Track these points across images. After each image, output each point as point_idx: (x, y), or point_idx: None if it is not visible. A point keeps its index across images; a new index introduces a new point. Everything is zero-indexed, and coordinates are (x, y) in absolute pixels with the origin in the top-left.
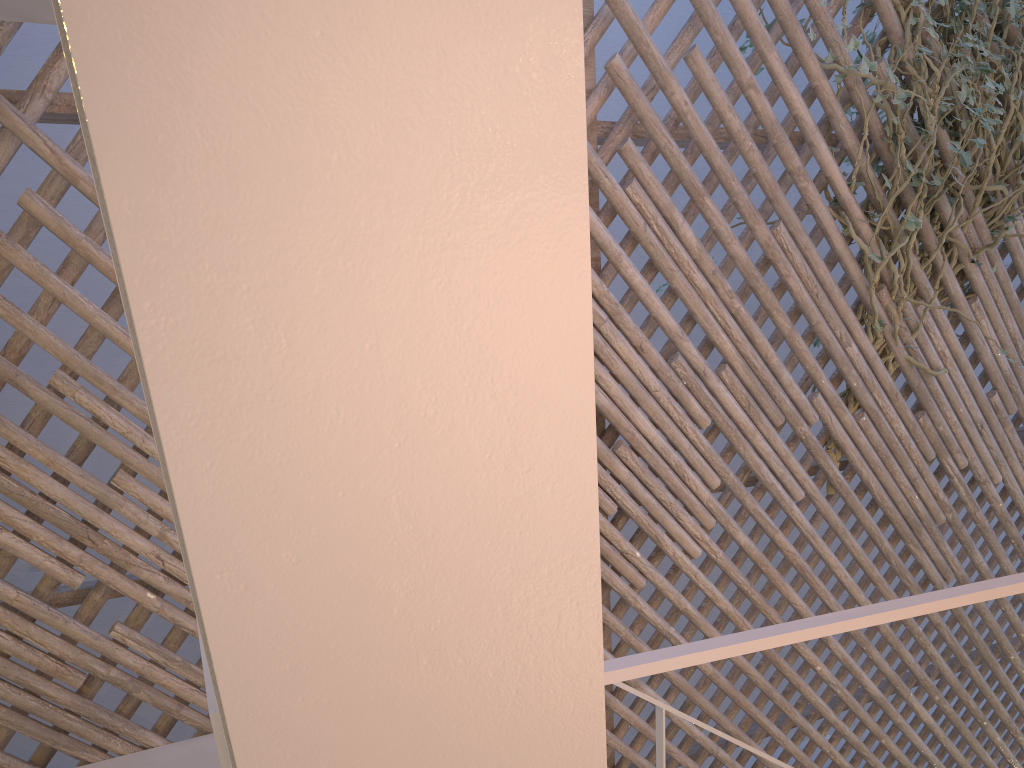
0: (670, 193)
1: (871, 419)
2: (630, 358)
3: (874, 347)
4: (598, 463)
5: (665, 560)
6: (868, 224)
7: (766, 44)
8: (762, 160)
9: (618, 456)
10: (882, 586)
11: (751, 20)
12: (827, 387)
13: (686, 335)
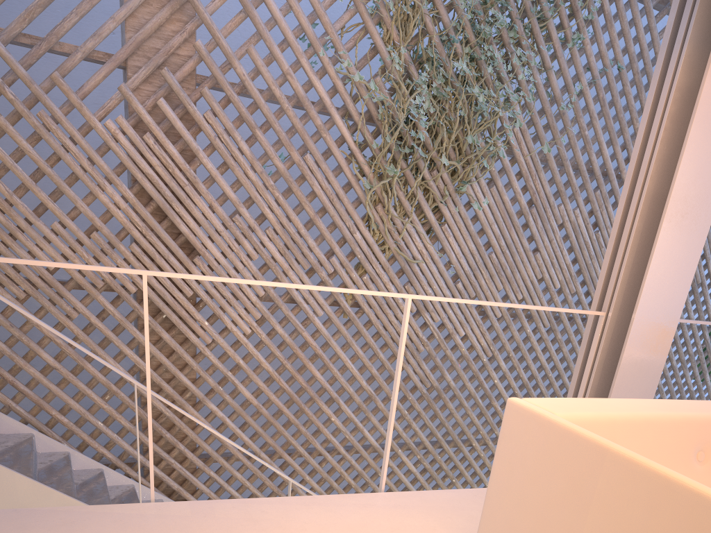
0: (240, 123)
1: (372, 279)
2: (203, 209)
3: (374, 238)
4: (181, 265)
5: (317, 360)
6: (368, 166)
7: (299, 53)
8: (295, 116)
9: (196, 264)
10: (378, 380)
11: (289, 38)
12: (339, 254)
13: (242, 204)
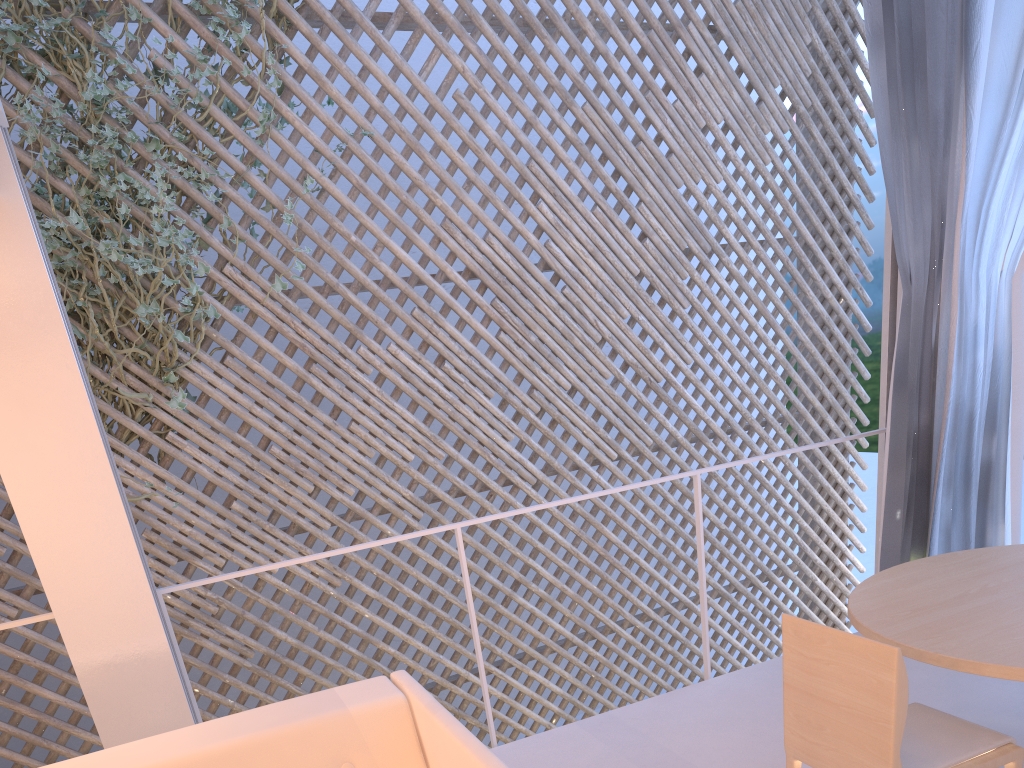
0: None
1: None
2: None
3: None
4: None
5: None
6: None
7: None
8: None
9: None
10: None
11: None
12: (5, 525)
13: None
